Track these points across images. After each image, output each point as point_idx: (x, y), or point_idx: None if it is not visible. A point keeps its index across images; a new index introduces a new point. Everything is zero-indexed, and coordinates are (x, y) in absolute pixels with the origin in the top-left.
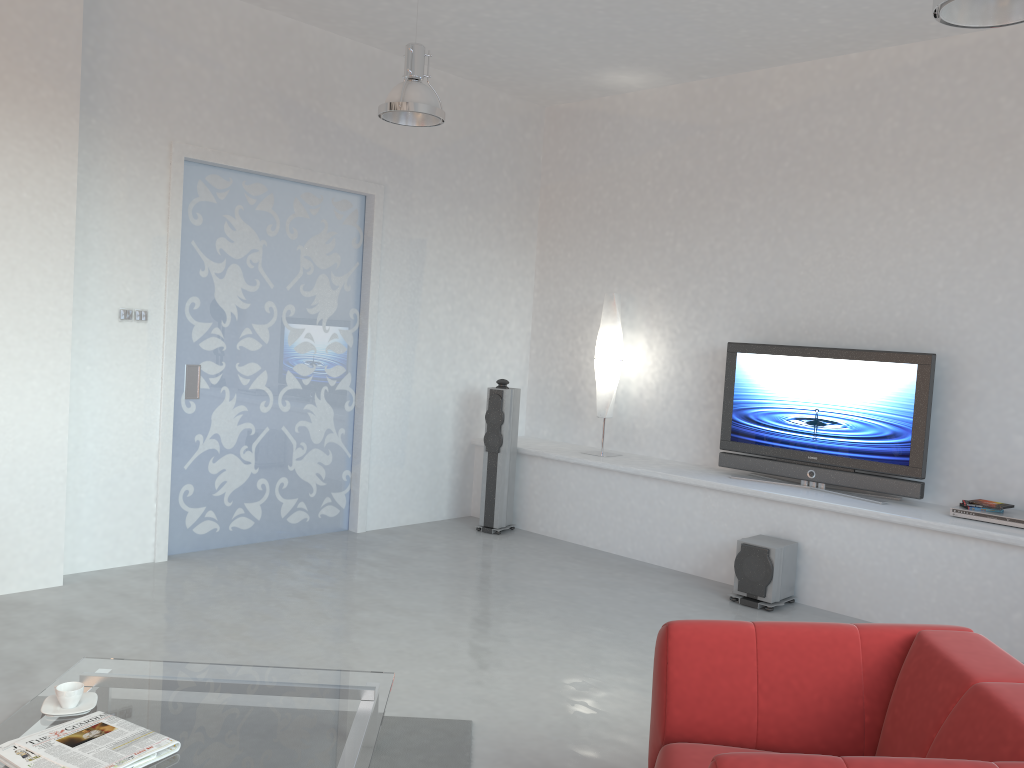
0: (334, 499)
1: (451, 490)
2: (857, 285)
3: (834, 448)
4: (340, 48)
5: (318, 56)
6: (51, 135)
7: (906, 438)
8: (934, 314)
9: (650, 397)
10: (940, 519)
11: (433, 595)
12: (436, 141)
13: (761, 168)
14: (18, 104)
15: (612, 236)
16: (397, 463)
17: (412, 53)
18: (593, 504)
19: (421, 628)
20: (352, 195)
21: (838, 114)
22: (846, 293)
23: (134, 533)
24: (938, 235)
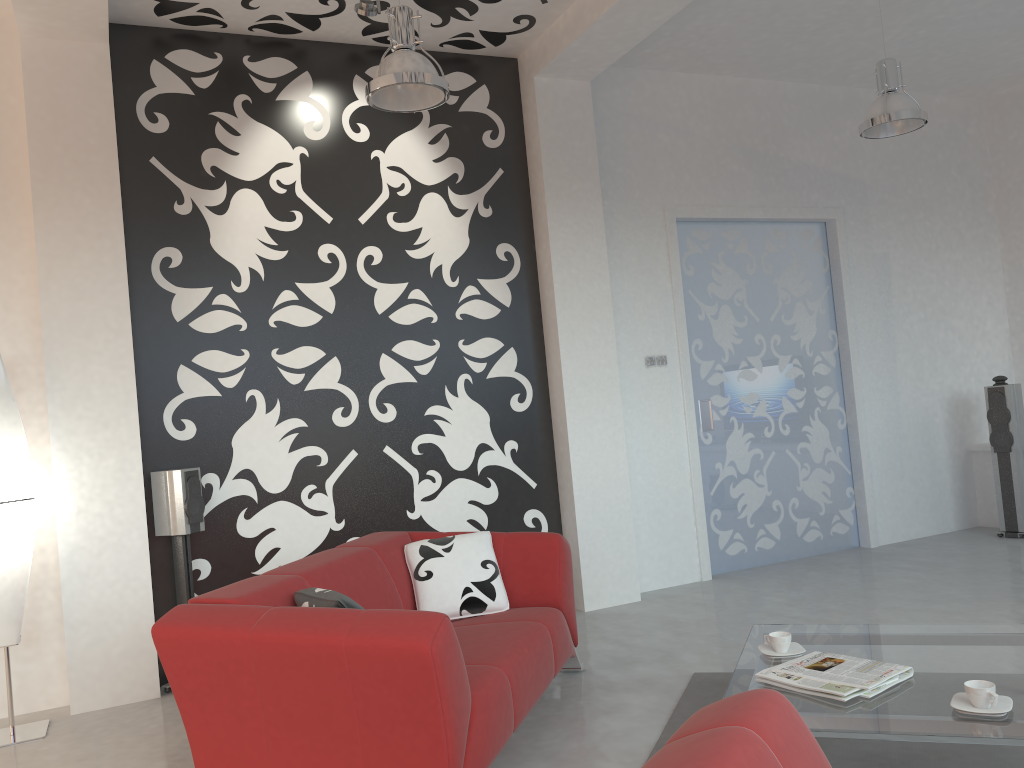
0: (842, 516)
1: (954, 500)
2: None
3: None
4: (784, 92)
5: (767, 104)
6: (584, 219)
7: None
8: None
9: None
10: None
11: (1000, 588)
12: (882, 156)
13: None
14: (559, 199)
15: None
16: (897, 476)
17: (885, 68)
18: None
19: (1012, 614)
20: (813, 224)
21: None
22: None
23: (682, 555)
24: None
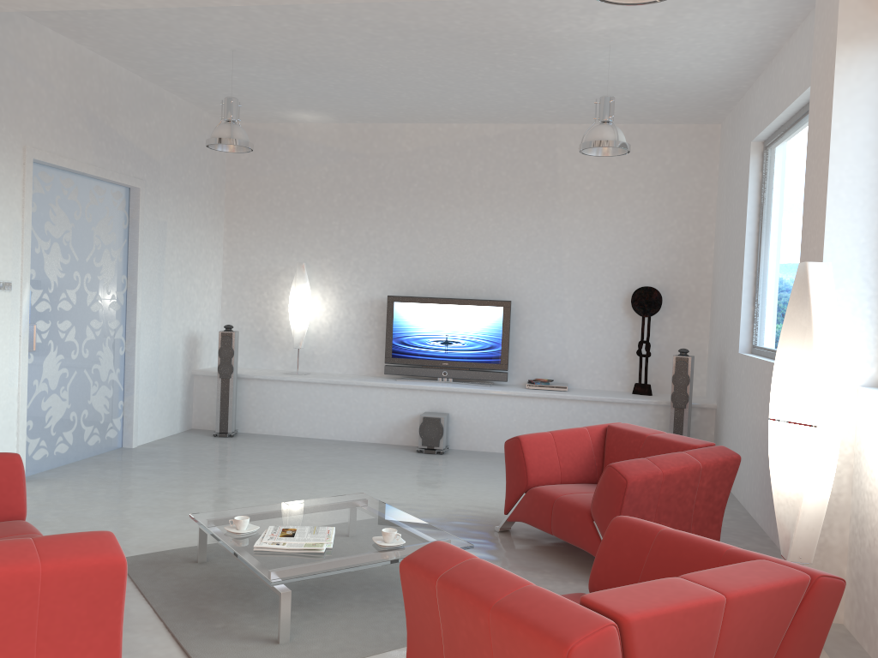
0: (114, 424)
1: (182, 410)
2: (462, 261)
3: (458, 357)
4: (119, 75)
5: (107, 81)
6: None
7: (498, 348)
8: (505, 278)
9: (325, 333)
10: (525, 390)
11: (254, 473)
12: (171, 147)
13: (399, 186)
14: None
15: (290, 222)
16: (153, 392)
17: (232, 104)
18: (302, 407)
19: (278, 489)
20: (122, 187)
21: (447, 158)
22: (456, 265)
23: None
24: (506, 234)
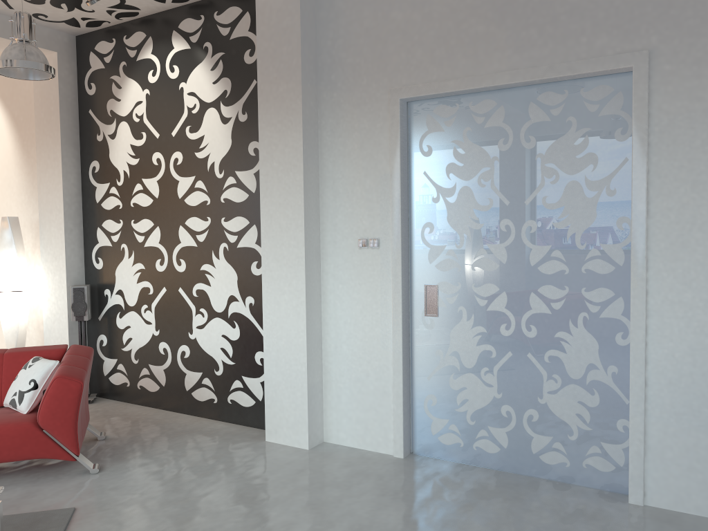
0: (605, 451)
1: None
2: None
3: None
4: None
5: None
6: (286, 117)
7: None
8: None
9: None
10: None
11: None
12: None
13: None
14: (268, 102)
15: None
16: (701, 427)
17: None
18: None
19: None
20: (611, 76)
21: None
22: None
23: (378, 426)
24: None
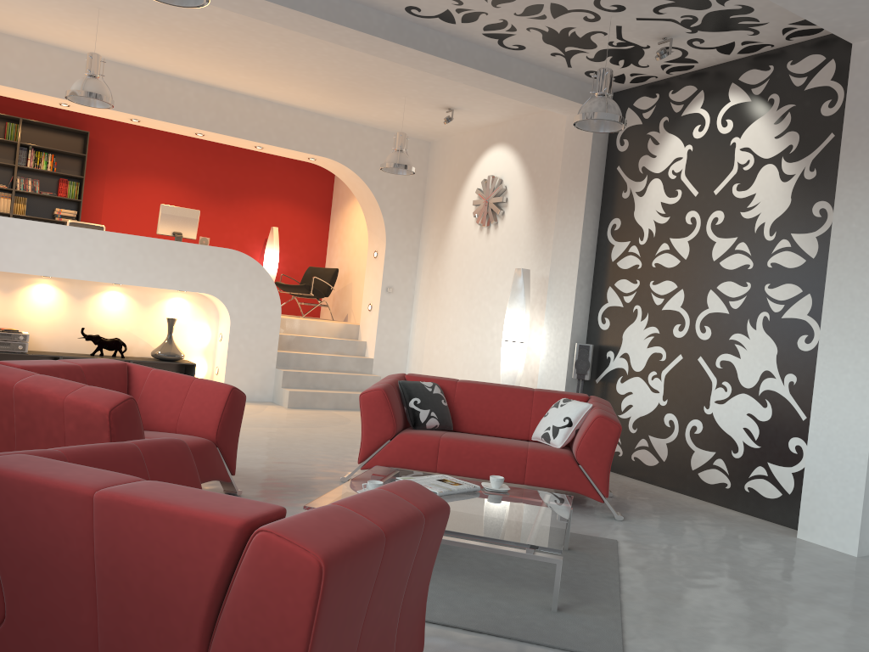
0: None
1: None
2: None
3: None
4: None
5: None
6: None
7: None
8: None
9: None
10: None
11: None
12: None
13: None
14: (854, 157)
15: None
16: None
17: None
18: None
19: None
20: None
21: None
22: None
23: None
24: None
